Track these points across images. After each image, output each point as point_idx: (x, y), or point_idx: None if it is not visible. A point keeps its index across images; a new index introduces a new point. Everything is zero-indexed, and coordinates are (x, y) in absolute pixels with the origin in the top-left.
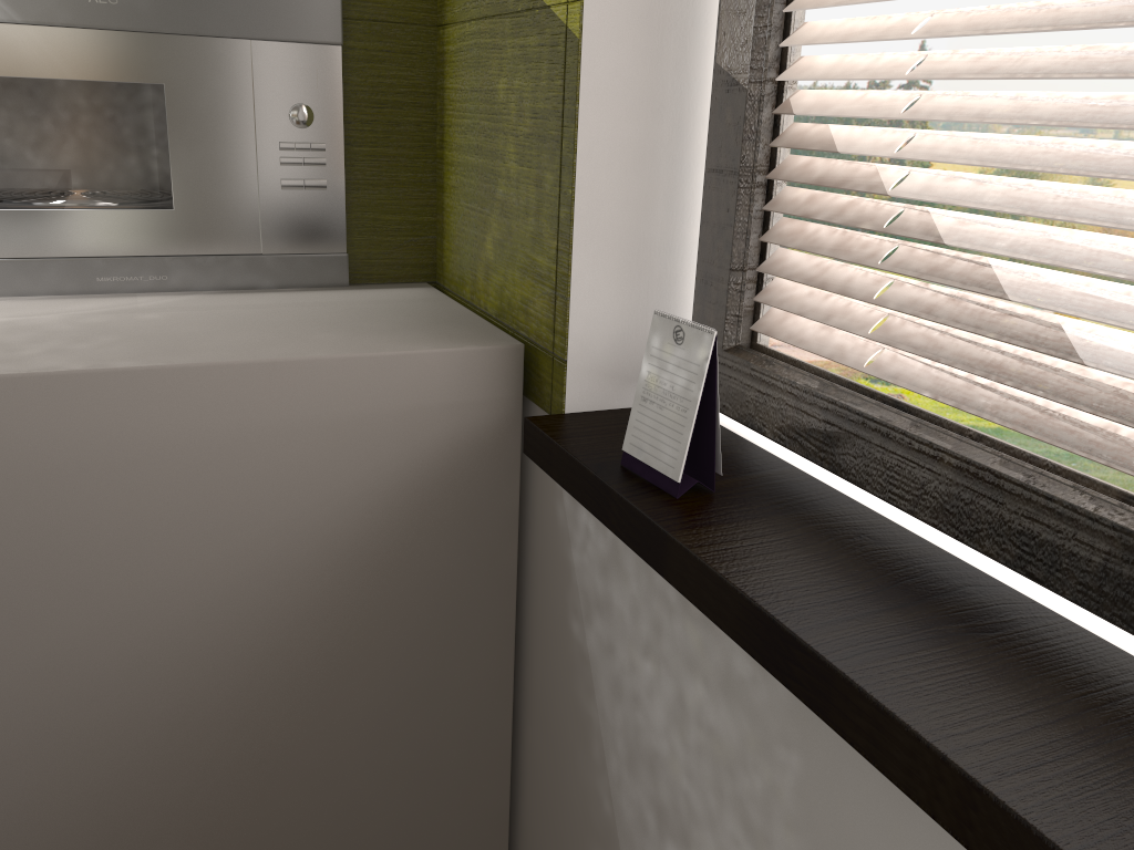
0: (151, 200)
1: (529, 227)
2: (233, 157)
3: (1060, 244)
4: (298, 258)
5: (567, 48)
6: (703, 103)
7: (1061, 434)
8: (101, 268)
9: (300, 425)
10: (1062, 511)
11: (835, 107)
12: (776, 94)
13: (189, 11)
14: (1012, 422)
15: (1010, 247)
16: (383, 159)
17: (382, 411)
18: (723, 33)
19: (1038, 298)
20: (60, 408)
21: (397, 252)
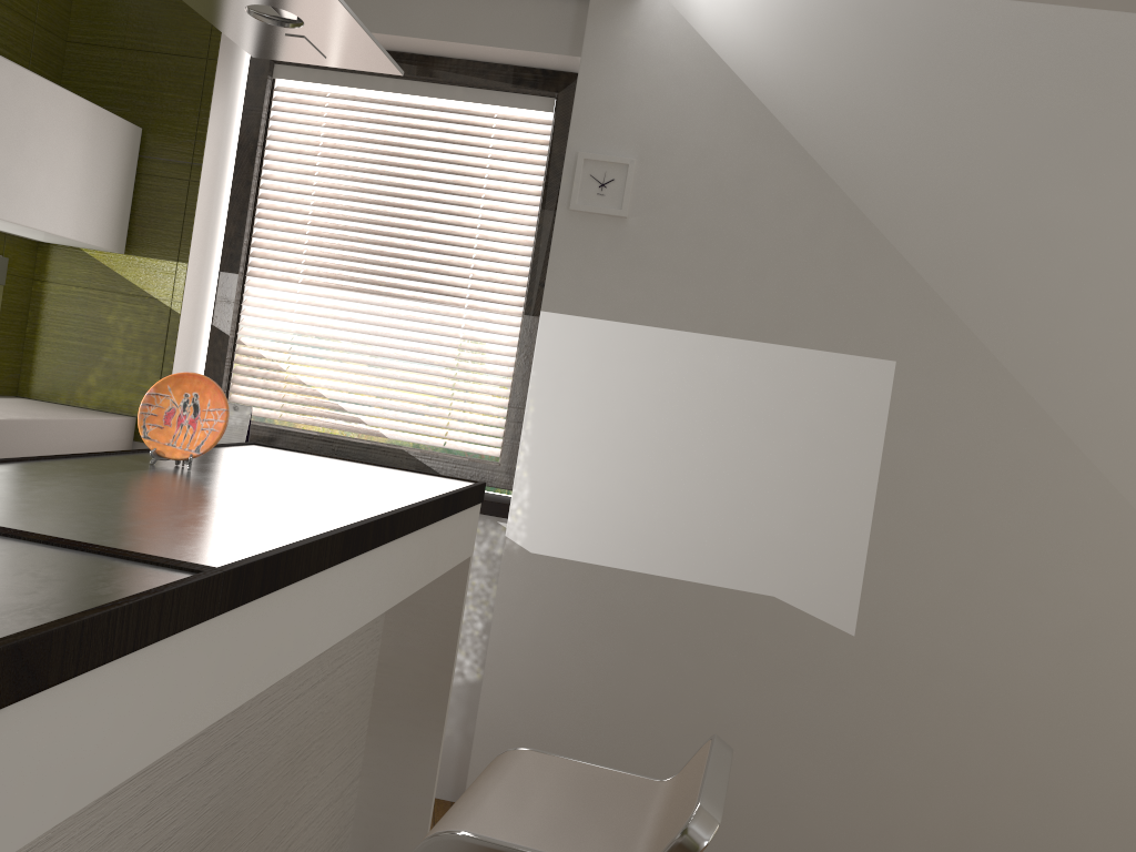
0: None
1: (136, 373)
2: None
3: (337, 385)
4: None
5: (171, 315)
6: (202, 336)
7: (342, 427)
8: None
9: (80, 445)
10: (347, 443)
11: (263, 345)
12: (234, 337)
13: None
14: (329, 426)
15: (325, 385)
16: (7, 336)
17: (100, 441)
18: (217, 316)
19: (334, 397)
20: (27, 433)
21: (5, 381)
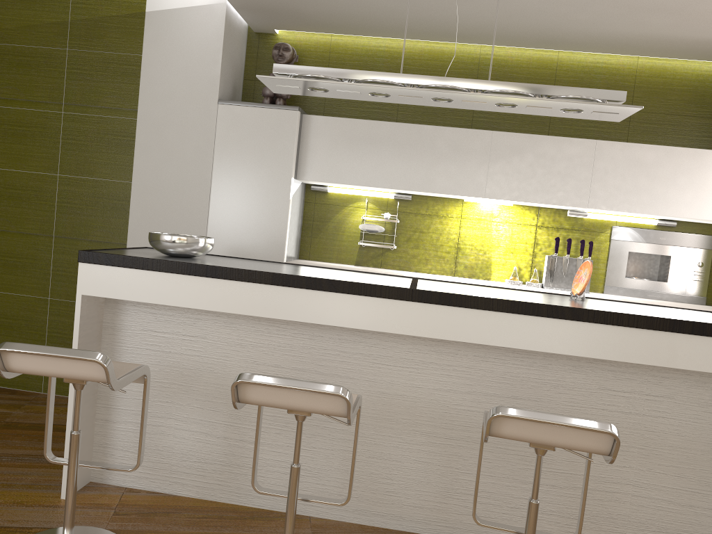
0: (662, 279)
1: None
2: (682, 272)
3: None
4: (693, 296)
5: None
6: None
7: None
8: (648, 293)
9: None
10: None
11: None
12: None
13: (679, 241)
14: None
15: None
16: None
17: None
18: None
19: None
20: None
21: None
